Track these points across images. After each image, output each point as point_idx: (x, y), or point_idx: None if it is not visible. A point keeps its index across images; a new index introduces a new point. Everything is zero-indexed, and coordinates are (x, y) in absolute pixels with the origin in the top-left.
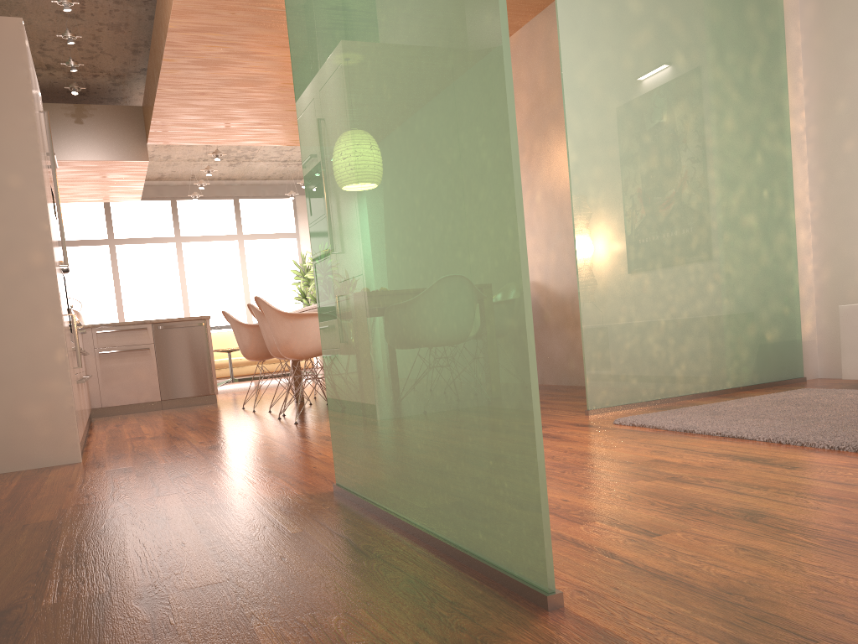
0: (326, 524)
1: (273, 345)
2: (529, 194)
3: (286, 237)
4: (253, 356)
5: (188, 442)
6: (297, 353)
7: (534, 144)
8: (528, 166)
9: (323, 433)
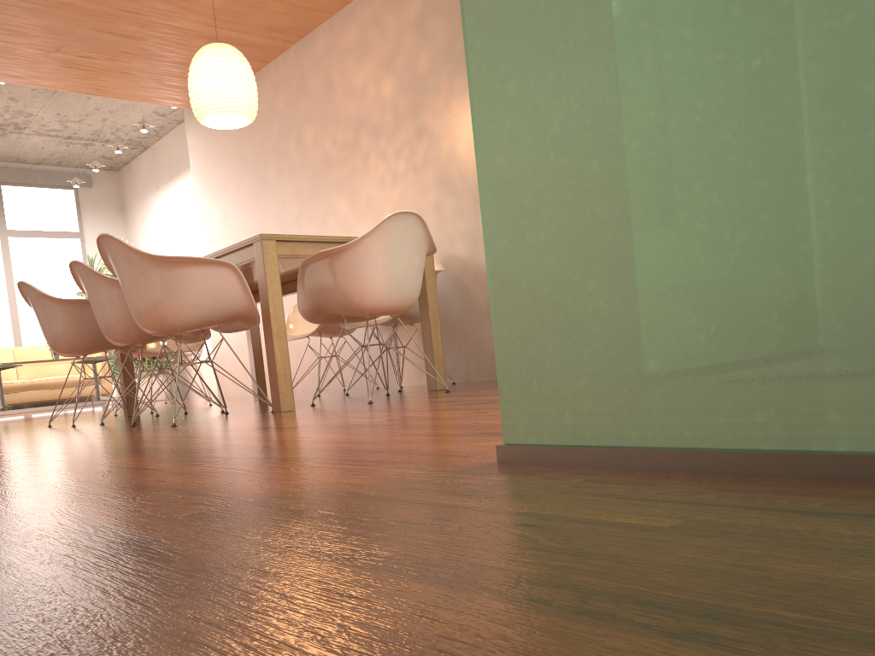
0: (702, 502)
1: (114, 323)
2: (448, 145)
3: (67, 237)
4: (70, 348)
5: (1, 453)
6: (171, 321)
7: (456, 82)
8: (445, 110)
9: (249, 426)
